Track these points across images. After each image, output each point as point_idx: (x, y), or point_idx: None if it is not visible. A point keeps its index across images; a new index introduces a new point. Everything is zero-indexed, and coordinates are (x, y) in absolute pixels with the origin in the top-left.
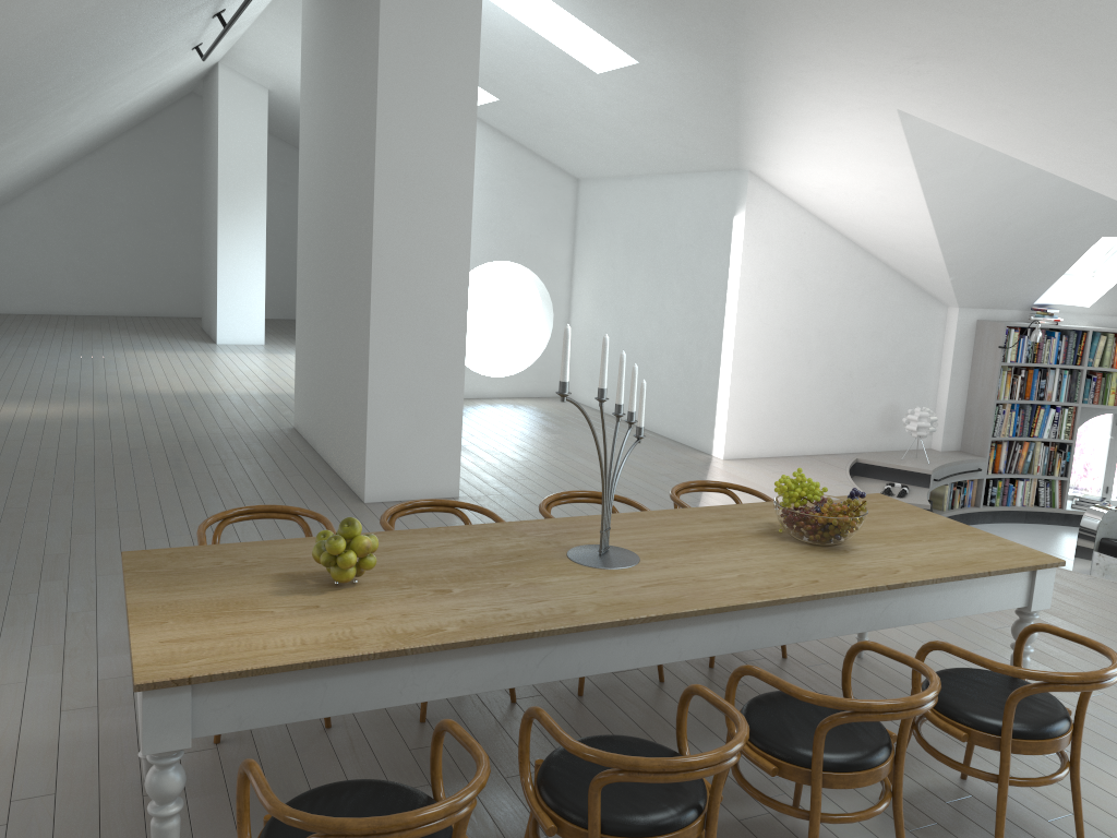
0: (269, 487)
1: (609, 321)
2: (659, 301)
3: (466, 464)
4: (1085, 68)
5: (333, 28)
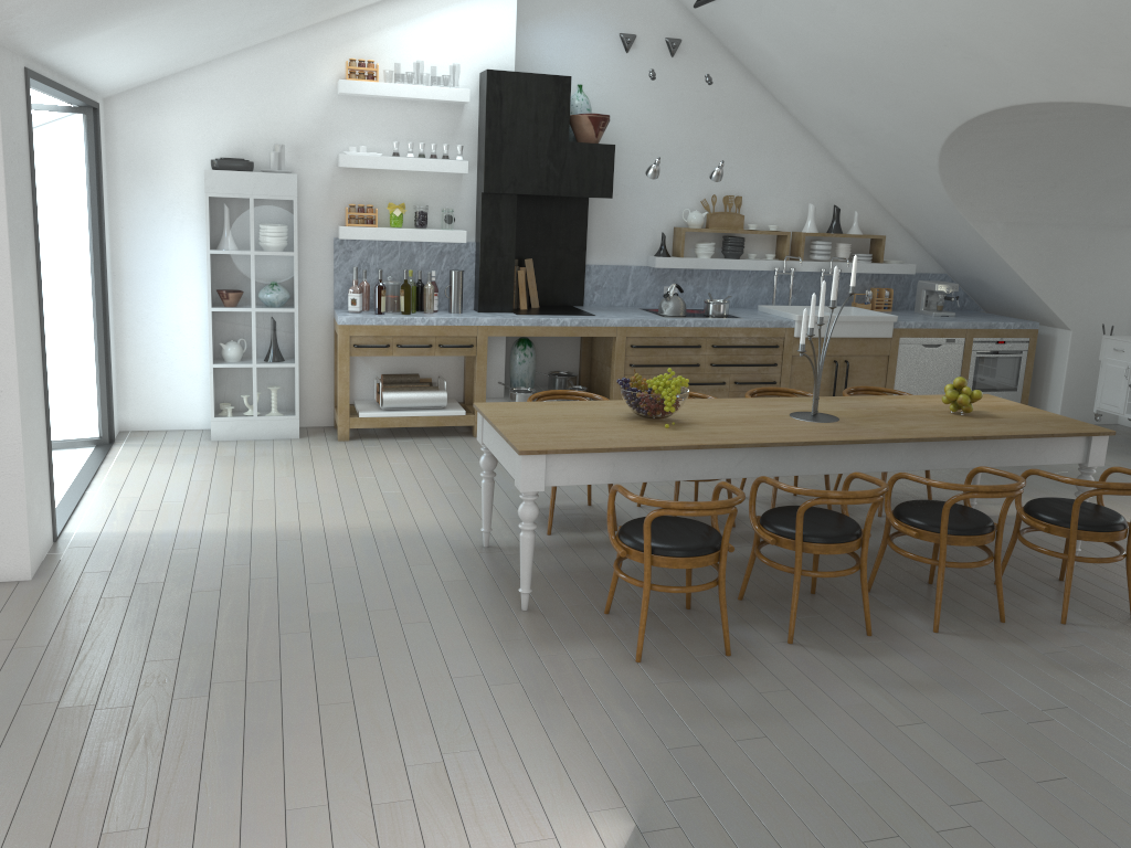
0: None
1: None
2: None
3: None
4: None
5: None
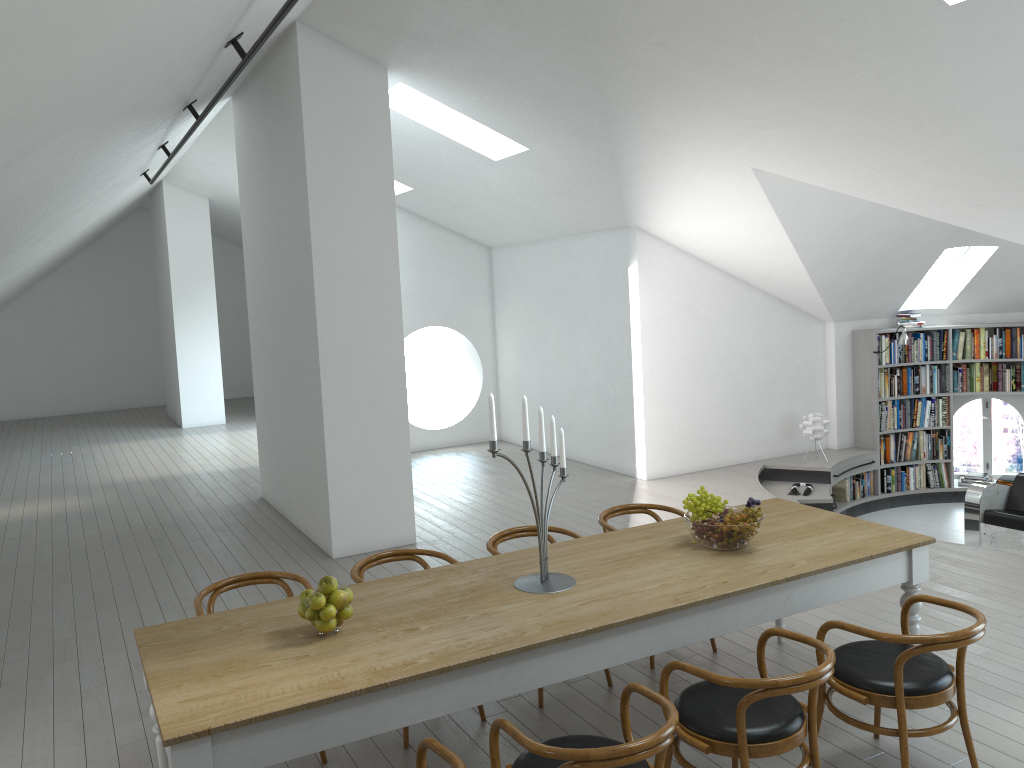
0: (247, 554)
1: (532, 368)
2: (573, 347)
3: (419, 512)
4: (896, 122)
5: (264, 149)
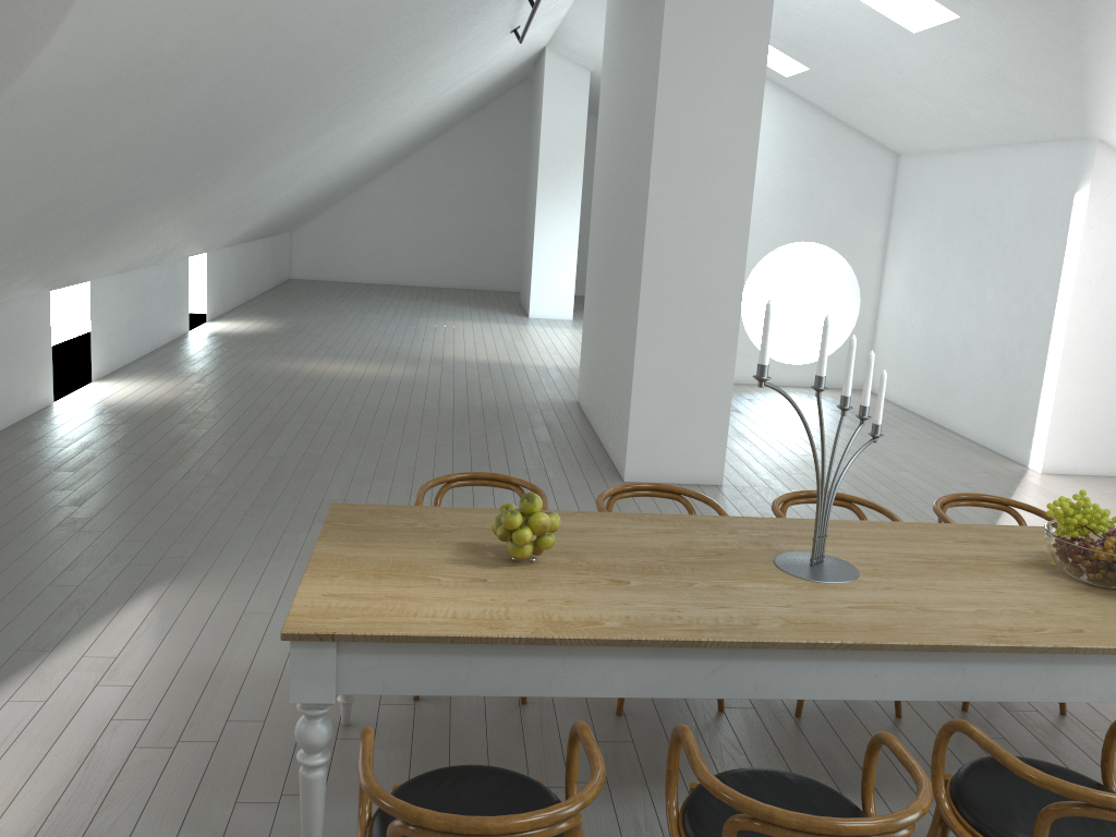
0: (537, 457)
1: (921, 310)
2: (979, 290)
3: (739, 452)
4: None
5: (629, 1)
